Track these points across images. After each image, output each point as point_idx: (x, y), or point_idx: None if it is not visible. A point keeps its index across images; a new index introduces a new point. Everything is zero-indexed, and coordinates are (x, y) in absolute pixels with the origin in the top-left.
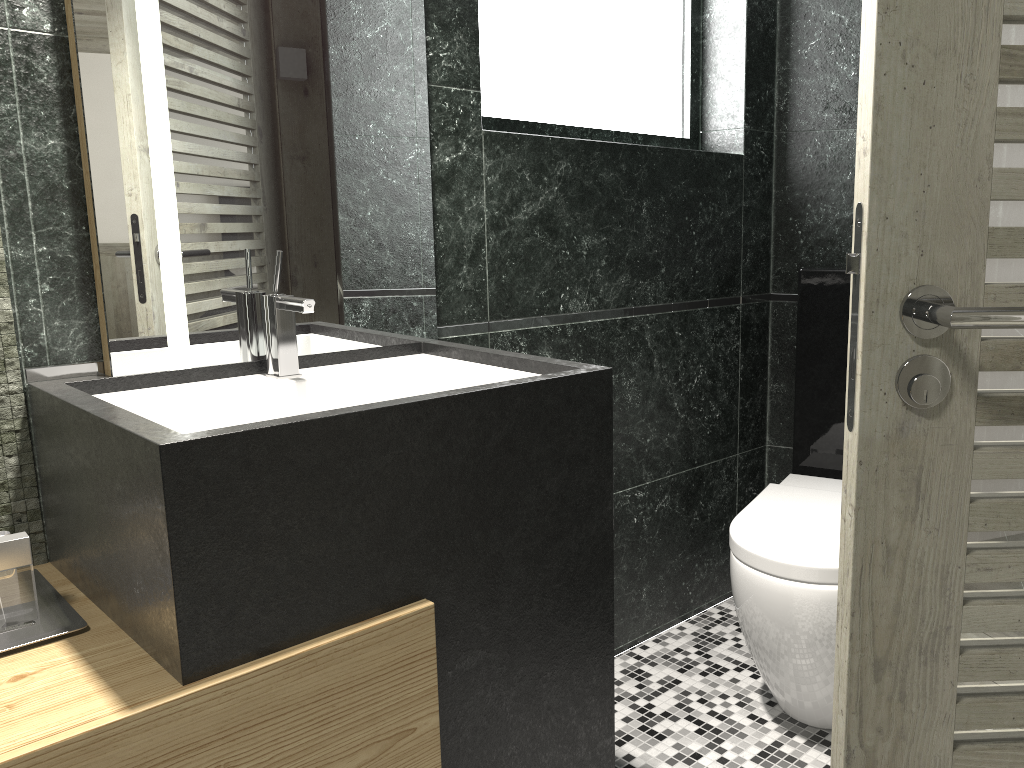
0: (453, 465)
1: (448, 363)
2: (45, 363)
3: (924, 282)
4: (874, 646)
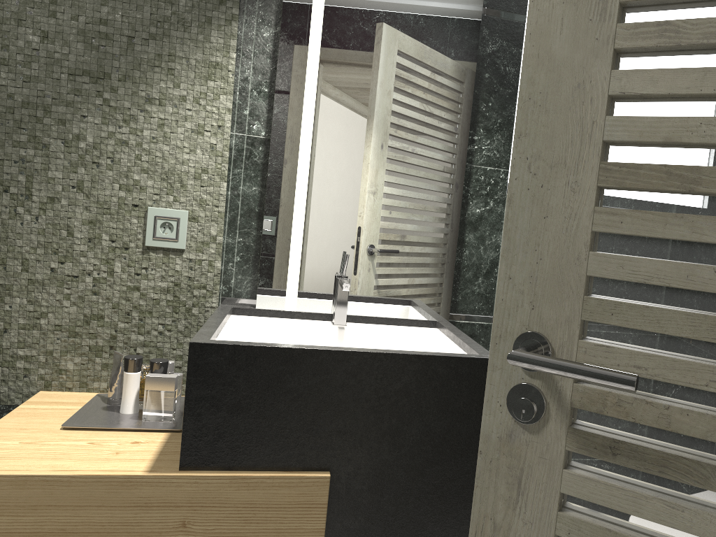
0: (361, 394)
1: (439, 336)
2: (230, 295)
3: (533, 329)
4: None
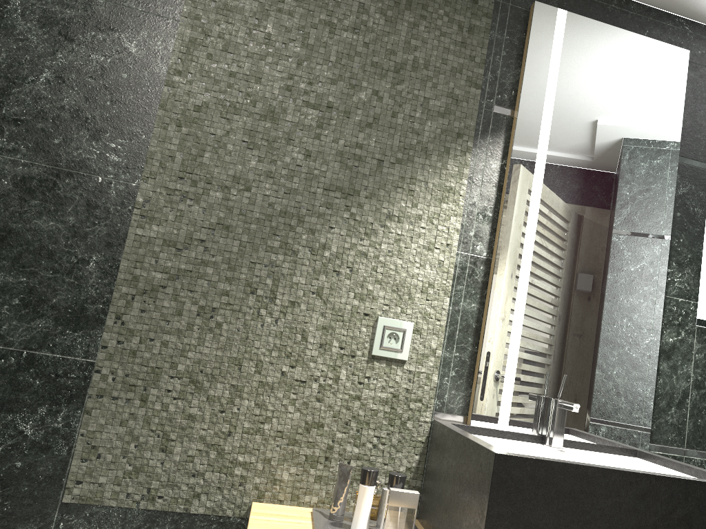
0: (648, 521)
1: (653, 466)
2: (443, 410)
3: None
4: None
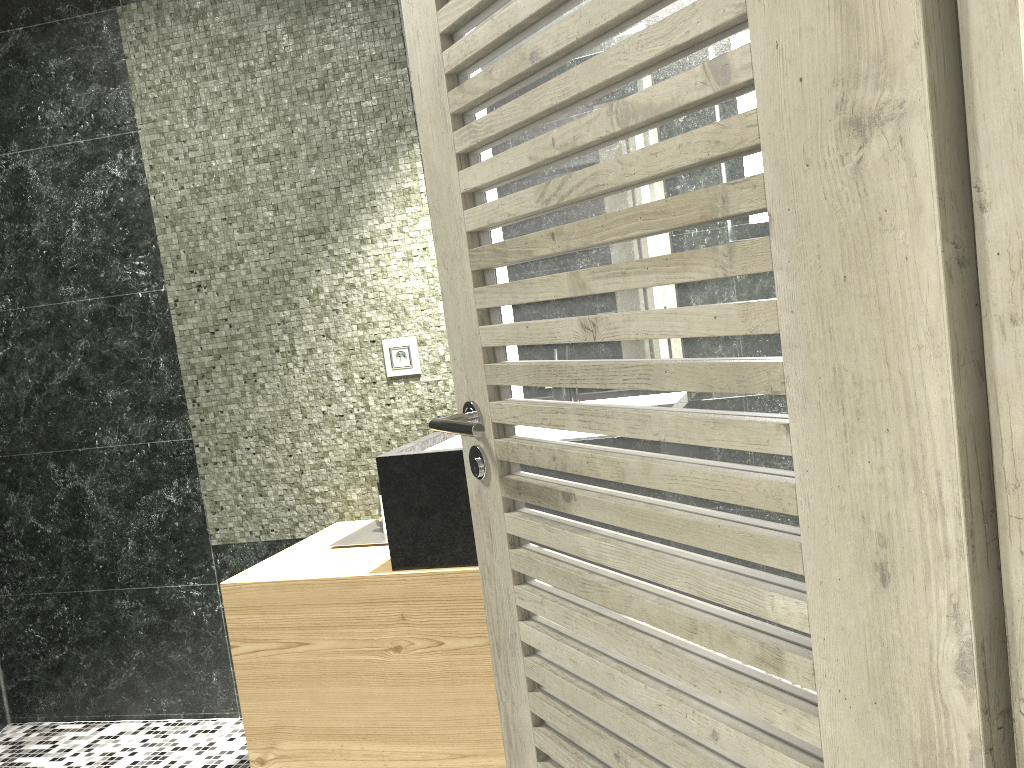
0: None
1: None
2: None
3: (471, 399)
4: (494, 632)
